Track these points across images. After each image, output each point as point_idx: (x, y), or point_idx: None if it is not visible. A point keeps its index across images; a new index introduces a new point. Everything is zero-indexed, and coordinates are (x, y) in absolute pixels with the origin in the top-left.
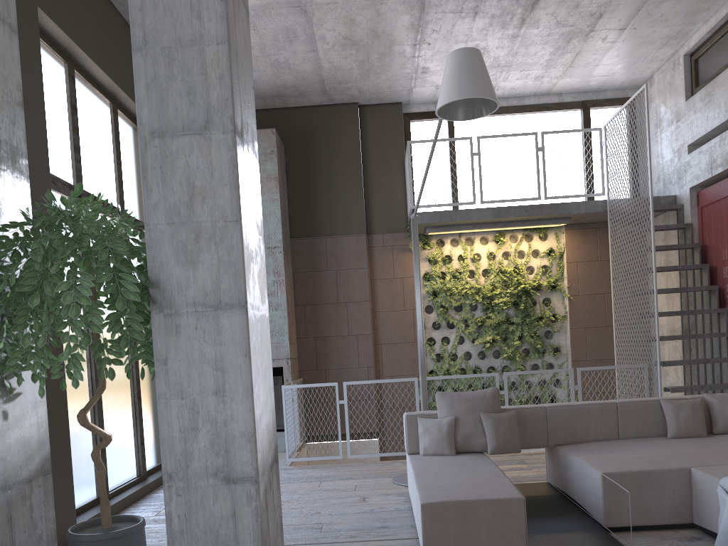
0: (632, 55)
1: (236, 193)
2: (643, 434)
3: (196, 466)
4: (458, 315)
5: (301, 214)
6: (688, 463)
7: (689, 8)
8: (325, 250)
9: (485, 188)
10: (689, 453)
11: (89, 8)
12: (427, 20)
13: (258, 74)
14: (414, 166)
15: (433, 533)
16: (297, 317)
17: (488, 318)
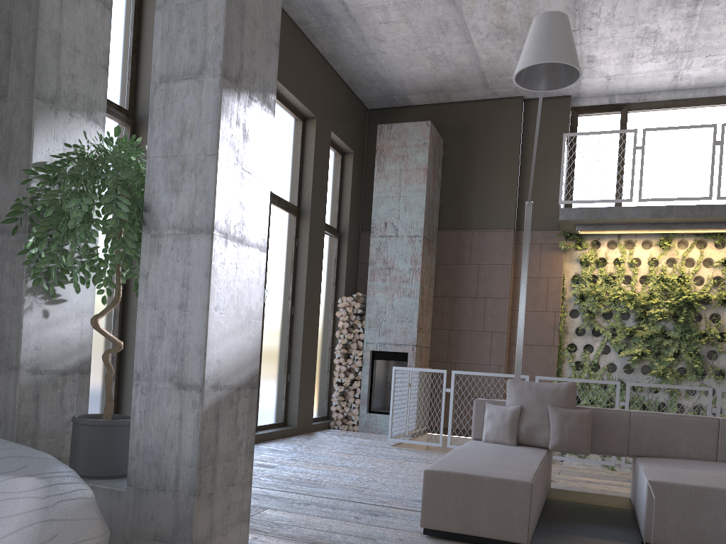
0: None
1: (216, 130)
2: None
3: (158, 369)
4: (606, 322)
5: (452, 207)
6: None
7: None
8: (470, 244)
9: (645, 185)
10: None
11: None
12: (583, 2)
13: (418, 68)
14: (577, 162)
15: (432, 502)
16: (434, 308)
17: (640, 329)
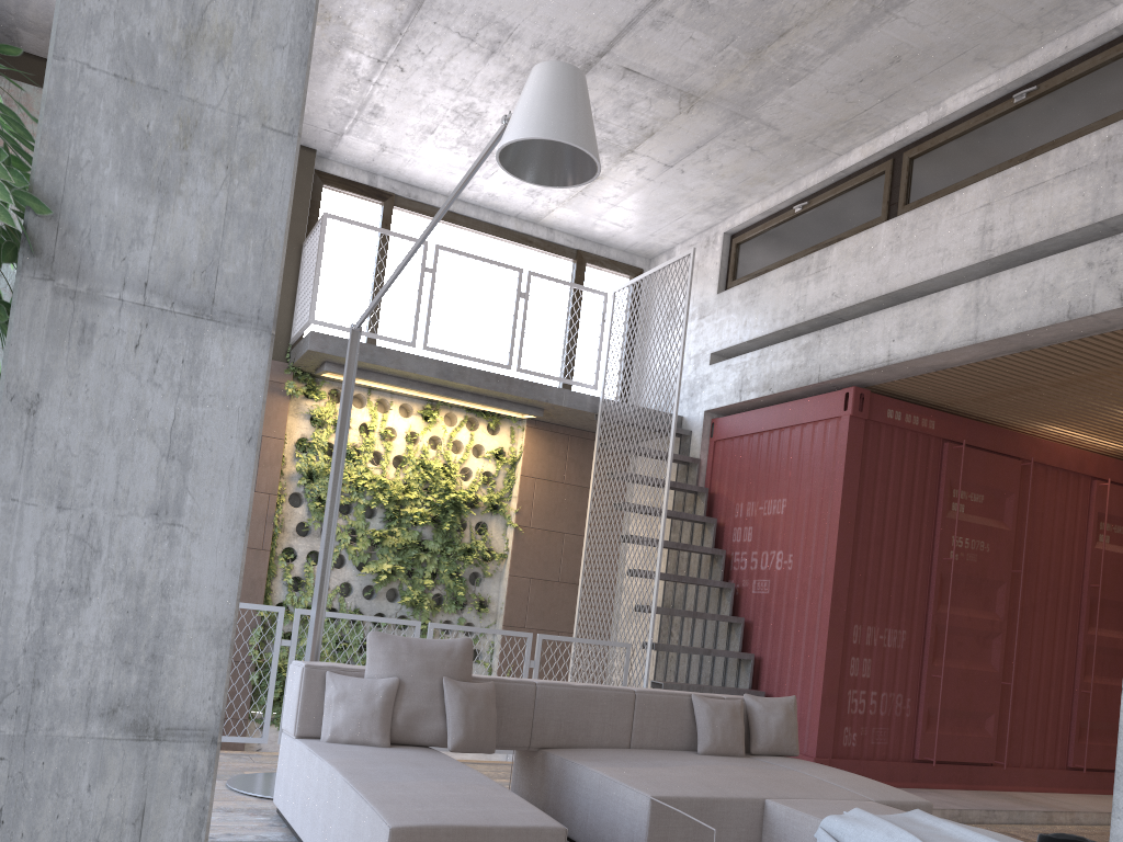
0: (662, 209)
1: (301, 76)
2: (662, 743)
3: (63, 685)
4: (344, 519)
5: None
6: (758, 791)
7: (754, 171)
8: None
9: (433, 328)
10: (746, 777)
11: None
12: (417, 29)
13: None
14: None
15: None
16: None
17: (389, 535)
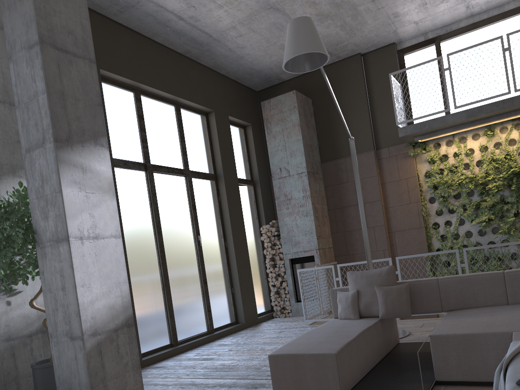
0: None
1: (58, 176)
2: None
3: (59, 330)
4: (457, 201)
5: (327, 144)
6: (518, 327)
7: None
8: (345, 167)
9: (457, 95)
10: None
11: (144, 56)
12: None
13: (276, 56)
14: (410, 89)
15: (277, 376)
16: (330, 218)
17: (484, 201)
